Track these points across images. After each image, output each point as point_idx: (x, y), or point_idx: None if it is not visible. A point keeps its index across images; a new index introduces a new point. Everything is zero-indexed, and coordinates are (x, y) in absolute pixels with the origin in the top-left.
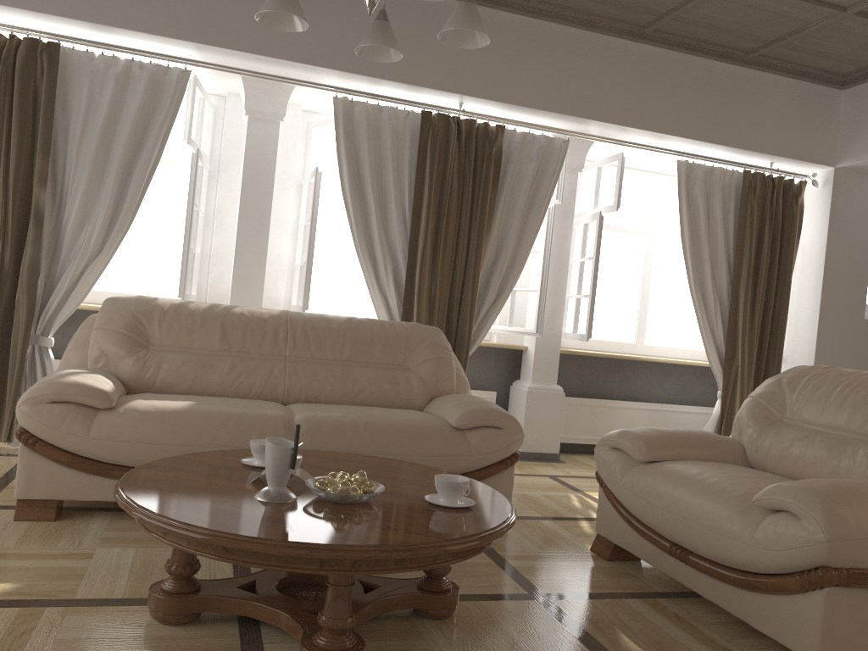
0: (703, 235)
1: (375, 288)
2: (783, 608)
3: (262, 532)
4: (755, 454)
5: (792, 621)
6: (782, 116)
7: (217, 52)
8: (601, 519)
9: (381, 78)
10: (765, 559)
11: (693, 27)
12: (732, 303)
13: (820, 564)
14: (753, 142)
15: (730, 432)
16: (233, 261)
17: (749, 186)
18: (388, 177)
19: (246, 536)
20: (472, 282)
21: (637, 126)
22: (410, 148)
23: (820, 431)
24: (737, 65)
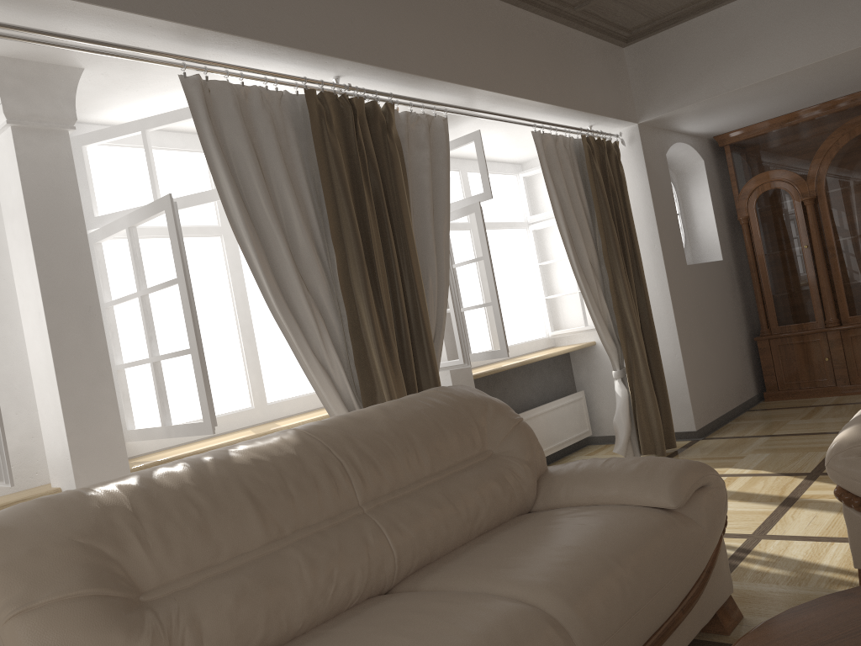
0: (571, 209)
1: (313, 360)
2: None
3: None
4: None
5: None
6: (598, 75)
7: None
8: None
9: (257, 39)
10: None
11: None
12: (609, 275)
13: None
14: (589, 104)
15: (643, 409)
16: (52, 385)
17: (588, 152)
18: (284, 192)
19: None
20: (422, 316)
21: (511, 93)
22: (298, 146)
23: None
24: (559, 23)
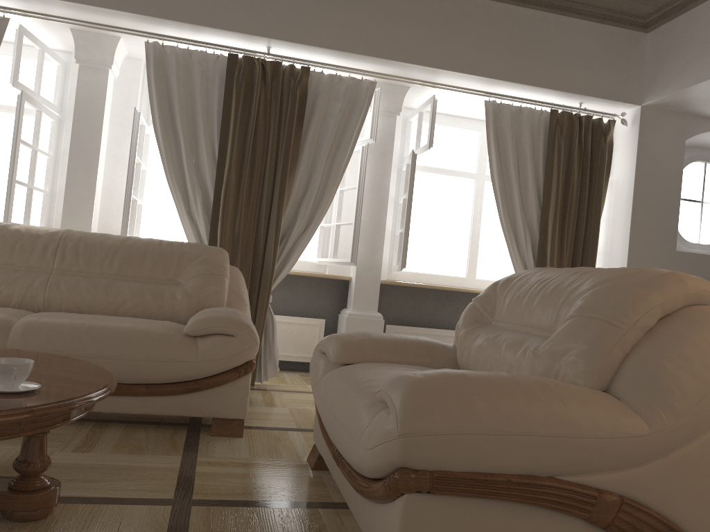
0: (512, 170)
1: (185, 217)
2: (381, 519)
3: None
4: (461, 359)
5: None
6: (586, 57)
7: (30, 1)
8: (315, 427)
9: (183, 22)
10: (364, 461)
11: None
12: (542, 234)
13: (398, 465)
14: (557, 82)
15: None
16: (65, 195)
17: (557, 125)
18: (198, 115)
19: None
20: (276, 211)
21: (438, 66)
22: (219, 89)
23: (513, 329)
24: (538, 10)
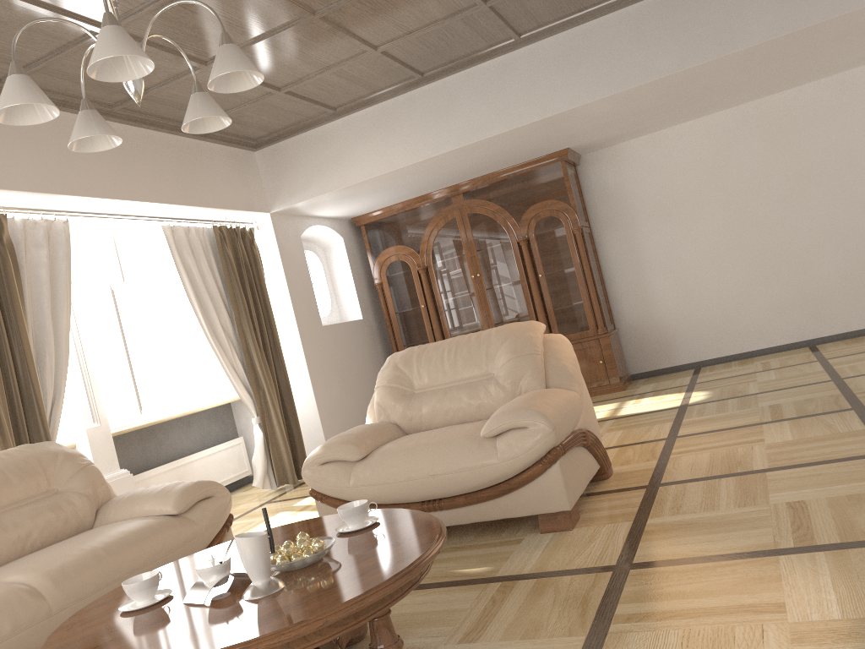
0: (203, 287)
1: None
2: (533, 490)
3: (358, 589)
4: (411, 423)
5: (544, 494)
6: (227, 176)
7: None
8: None
9: None
10: (515, 465)
11: (158, 105)
12: (242, 339)
13: (551, 448)
14: (216, 201)
15: (277, 448)
16: None
17: (221, 239)
18: None
19: (360, 595)
20: (34, 388)
21: (130, 198)
22: None
23: (450, 386)
24: (184, 136)
